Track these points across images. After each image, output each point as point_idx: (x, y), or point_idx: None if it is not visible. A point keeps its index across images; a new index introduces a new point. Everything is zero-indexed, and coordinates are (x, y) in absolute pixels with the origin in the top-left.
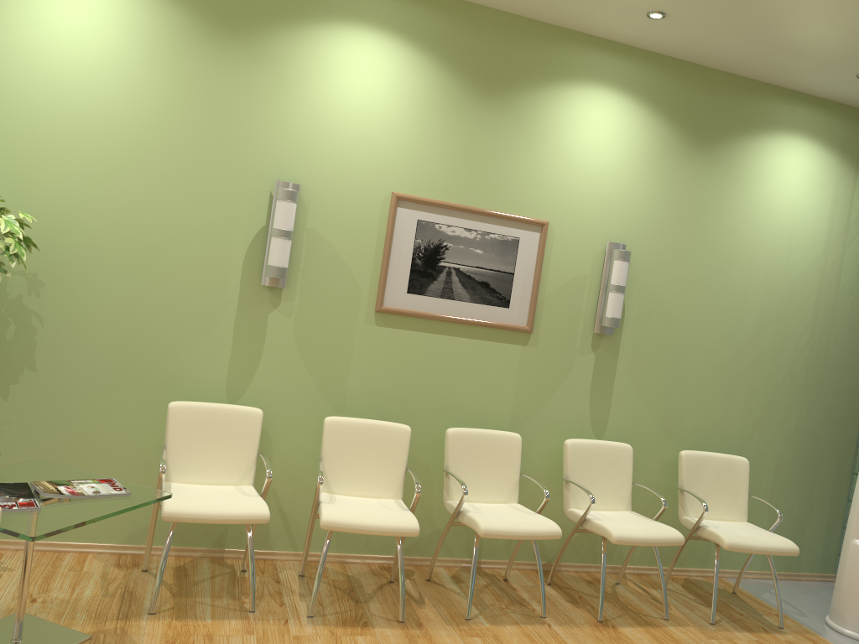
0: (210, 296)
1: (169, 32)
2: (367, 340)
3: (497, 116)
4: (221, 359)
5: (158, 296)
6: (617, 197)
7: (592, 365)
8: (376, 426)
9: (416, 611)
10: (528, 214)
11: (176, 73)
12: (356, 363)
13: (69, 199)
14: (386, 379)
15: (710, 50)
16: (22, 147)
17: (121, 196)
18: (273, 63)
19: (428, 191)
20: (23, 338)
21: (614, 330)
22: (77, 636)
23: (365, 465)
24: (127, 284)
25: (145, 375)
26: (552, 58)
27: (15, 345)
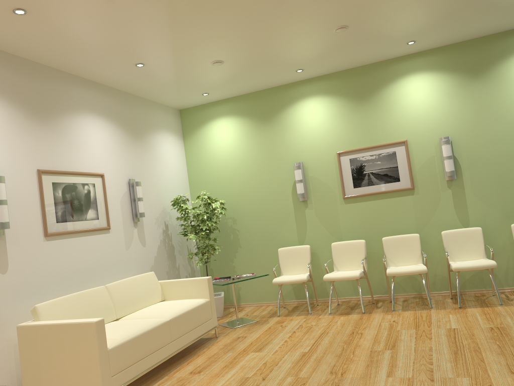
0: (284, 209)
1: (250, 129)
2: (343, 211)
3: (370, 106)
4: (293, 230)
5: (269, 214)
6: (438, 117)
7: (451, 195)
8: (350, 242)
9: (373, 310)
10: (396, 140)
11: (255, 140)
12: (342, 220)
13: (236, 191)
14: (355, 224)
15: (456, 37)
16: (221, 180)
17: (250, 185)
18: (282, 124)
19: (350, 146)
20: (235, 238)
21: (457, 176)
22: (253, 320)
23: (349, 258)
24: (258, 213)
25: (271, 241)
26: (386, 73)
27: (234, 241)
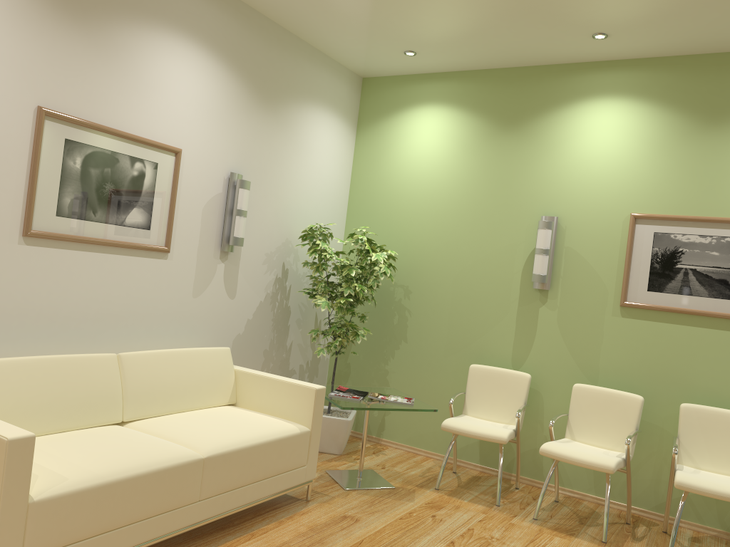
0: (501, 297)
1: (475, 135)
2: (614, 328)
3: (727, 138)
4: (508, 339)
5: (470, 297)
6: None
7: None
8: (613, 394)
9: (625, 542)
10: None
11: (479, 158)
12: (606, 346)
13: (423, 242)
14: (631, 360)
15: None
16: (402, 216)
17: (450, 237)
18: (539, 138)
19: (662, 209)
20: (401, 323)
21: None
22: (388, 485)
23: (602, 423)
24: (453, 290)
25: (463, 348)
26: None
27: (397, 327)
